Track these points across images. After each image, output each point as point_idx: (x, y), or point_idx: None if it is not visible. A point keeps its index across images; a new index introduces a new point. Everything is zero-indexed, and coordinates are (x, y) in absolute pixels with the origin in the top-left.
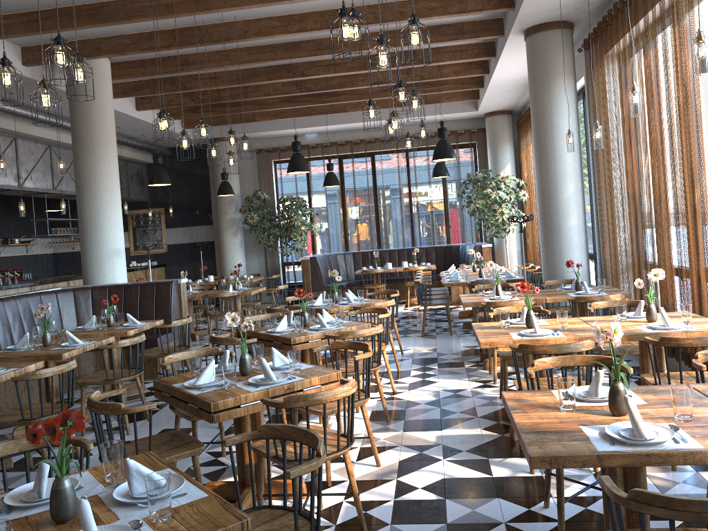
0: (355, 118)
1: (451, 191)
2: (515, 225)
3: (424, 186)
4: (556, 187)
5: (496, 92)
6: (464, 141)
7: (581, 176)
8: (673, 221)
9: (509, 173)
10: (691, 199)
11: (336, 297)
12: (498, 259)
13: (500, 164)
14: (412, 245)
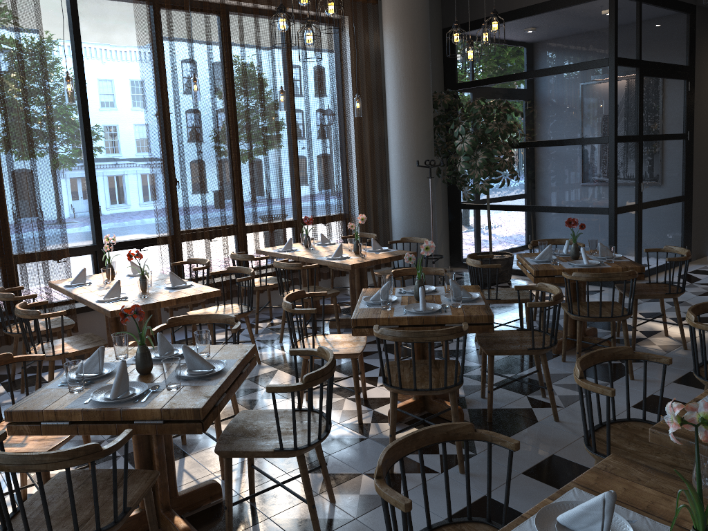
0: None
1: None
2: None
3: None
4: None
5: None
6: None
7: None
8: None
9: None
10: (33, 183)
11: None
12: None
13: None
14: None
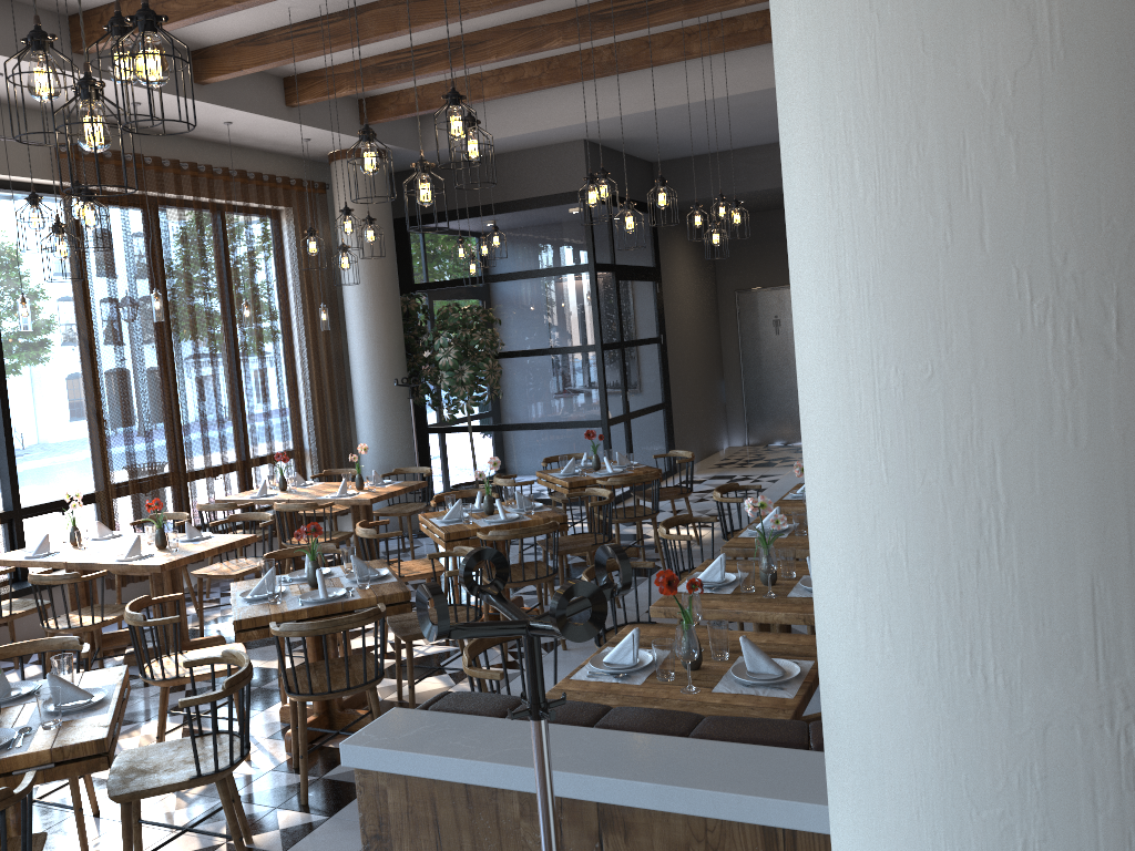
0: None
1: None
2: None
3: None
4: None
5: None
6: None
7: None
8: None
9: None
10: None
11: None
12: None
13: None
14: None
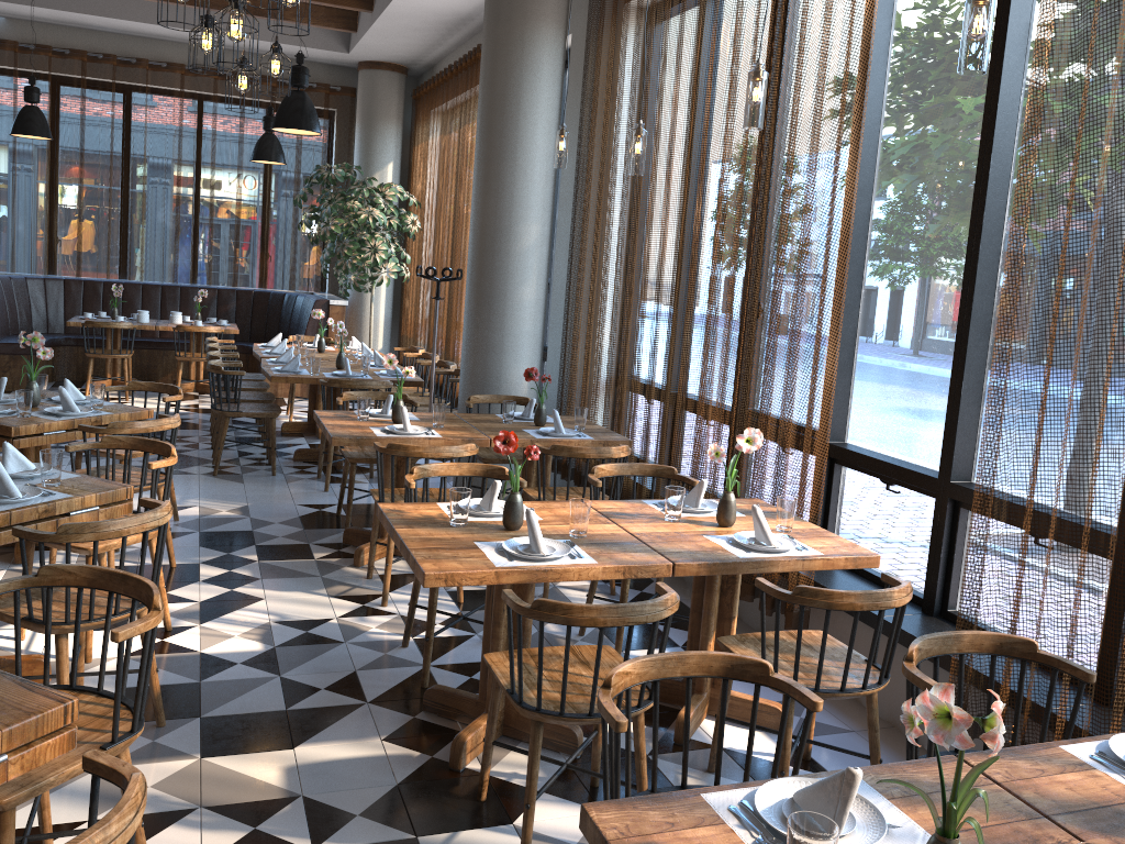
0: (100, 7)
1: (279, 191)
2: (393, 274)
3: (230, 173)
4: (509, 225)
5: (395, 26)
6: (316, 104)
7: (551, 214)
8: (739, 330)
9: (389, 179)
10: (797, 300)
11: (35, 395)
12: (351, 327)
13: (377, 160)
14: (192, 280)
